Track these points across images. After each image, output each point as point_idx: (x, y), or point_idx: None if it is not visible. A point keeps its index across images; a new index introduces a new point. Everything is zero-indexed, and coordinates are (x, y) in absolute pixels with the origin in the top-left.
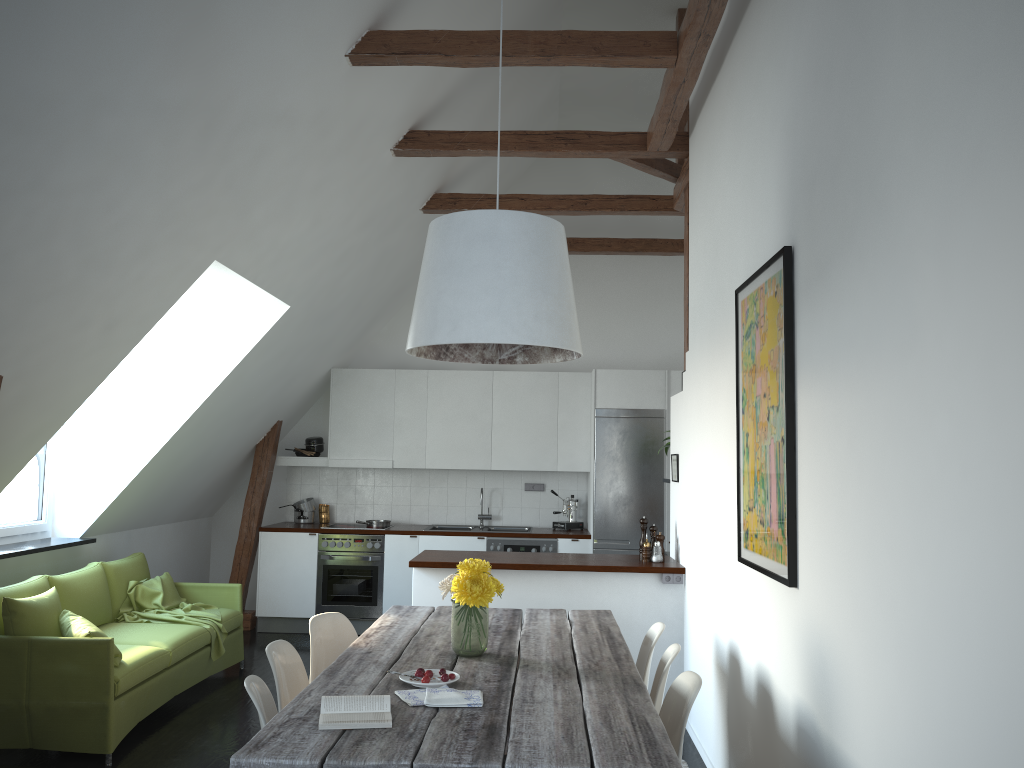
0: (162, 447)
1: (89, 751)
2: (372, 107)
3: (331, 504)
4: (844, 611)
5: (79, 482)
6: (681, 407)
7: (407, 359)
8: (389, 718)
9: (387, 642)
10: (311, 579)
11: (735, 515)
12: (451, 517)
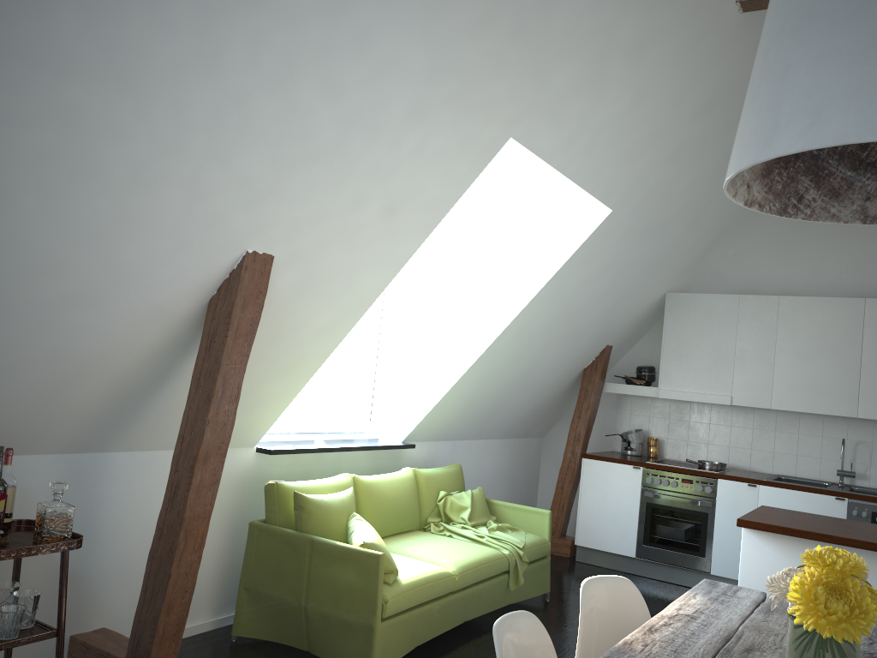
0: (477, 359)
1: None
2: None
3: (661, 438)
4: None
5: (404, 388)
6: None
7: (754, 285)
8: None
9: (677, 650)
10: (632, 515)
11: None
12: (801, 469)
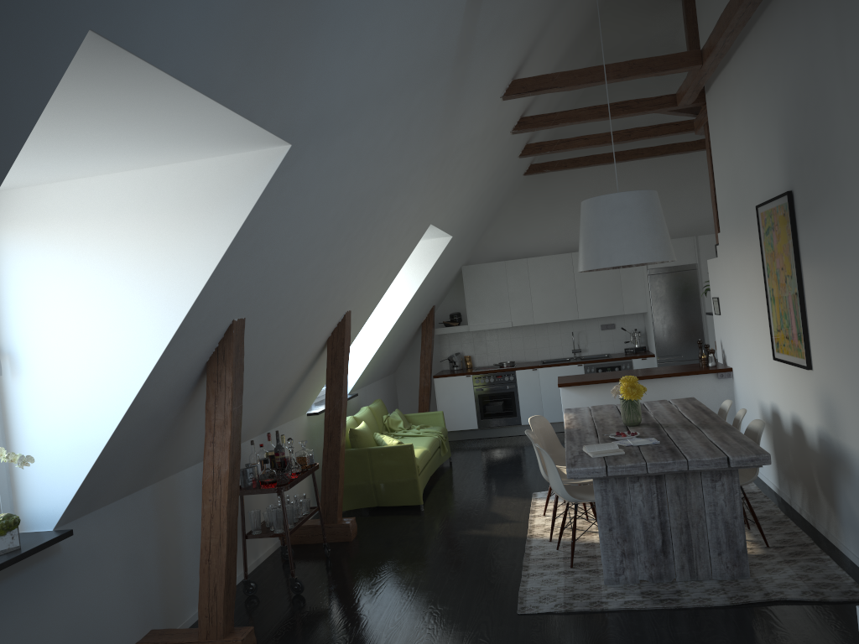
0: (387, 334)
1: (410, 504)
2: (506, 115)
3: (471, 355)
4: (838, 377)
5: None
6: (717, 267)
7: (508, 252)
8: (622, 450)
9: (583, 425)
10: (471, 404)
11: (768, 334)
12: (553, 354)
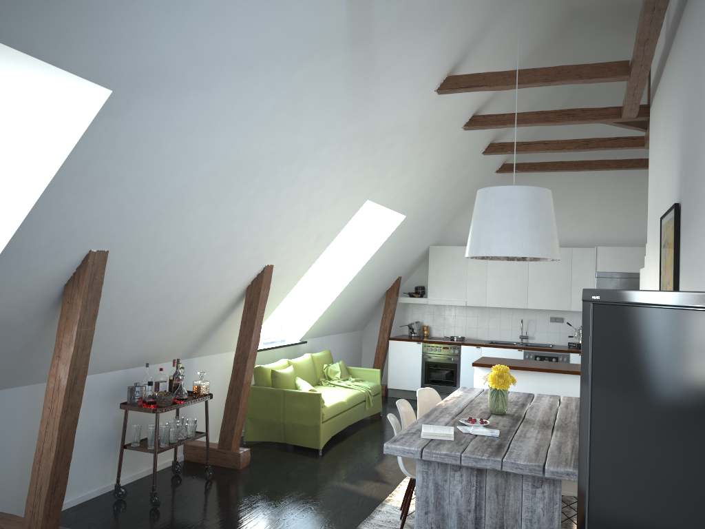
0: (339, 294)
1: (311, 447)
2: (450, 110)
3: (429, 325)
4: None
5: (298, 311)
6: (643, 277)
7: None
8: (452, 436)
9: (456, 404)
10: (418, 369)
11: None
12: (502, 336)
